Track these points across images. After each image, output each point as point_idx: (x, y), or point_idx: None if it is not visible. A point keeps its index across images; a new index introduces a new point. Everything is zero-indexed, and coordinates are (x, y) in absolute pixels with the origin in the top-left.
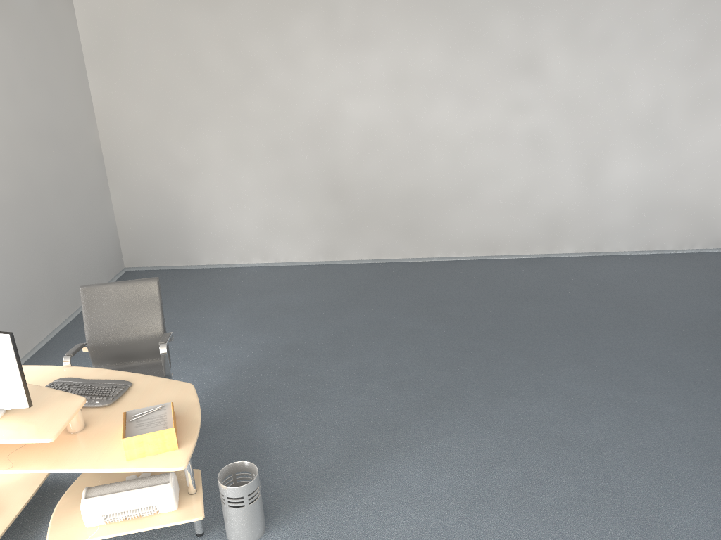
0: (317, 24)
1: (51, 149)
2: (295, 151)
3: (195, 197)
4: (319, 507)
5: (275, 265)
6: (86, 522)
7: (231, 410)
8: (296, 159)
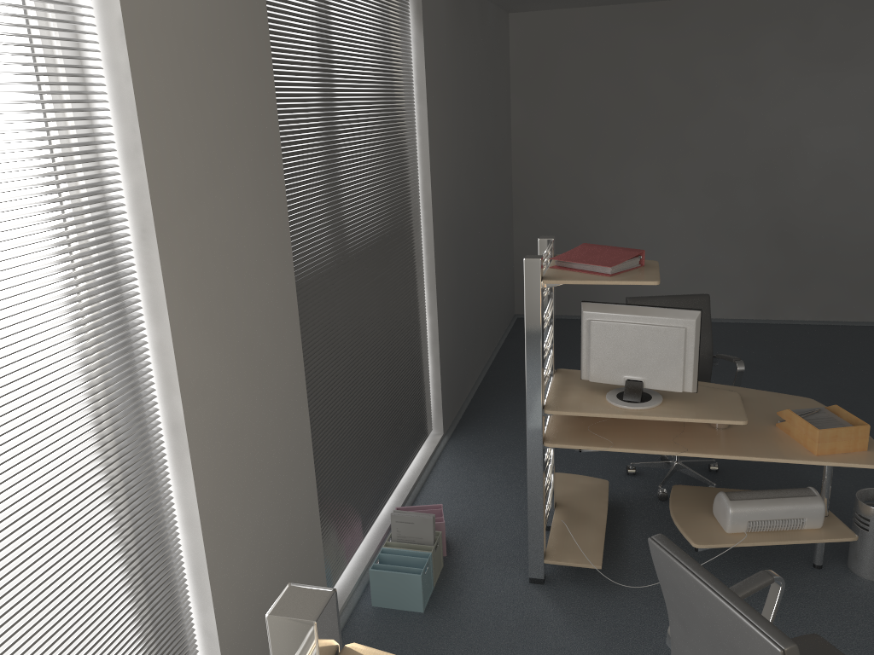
0: (789, 41)
1: (492, 173)
2: (738, 188)
3: (609, 238)
4: None
5: None
6: (731, 525)
7: None
8: (737, 197)
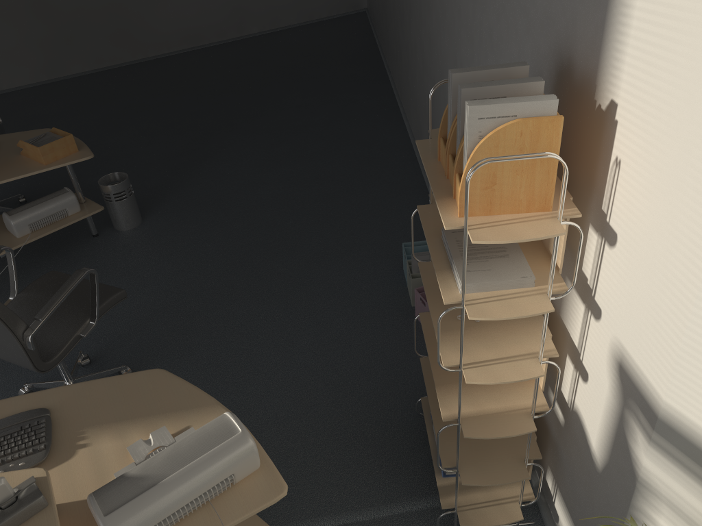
0: None
1: None
2: None
3: None
4: (171, 198)
5: (0, 93)
6: (18, 232)
7: (55, 180)
8: None
